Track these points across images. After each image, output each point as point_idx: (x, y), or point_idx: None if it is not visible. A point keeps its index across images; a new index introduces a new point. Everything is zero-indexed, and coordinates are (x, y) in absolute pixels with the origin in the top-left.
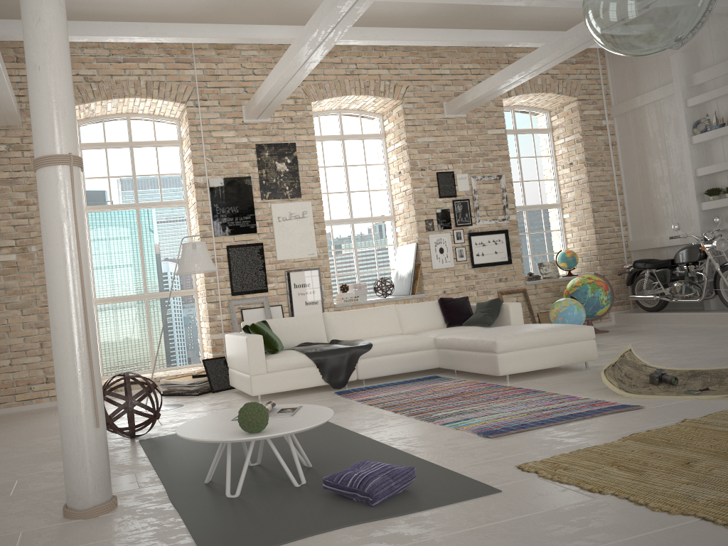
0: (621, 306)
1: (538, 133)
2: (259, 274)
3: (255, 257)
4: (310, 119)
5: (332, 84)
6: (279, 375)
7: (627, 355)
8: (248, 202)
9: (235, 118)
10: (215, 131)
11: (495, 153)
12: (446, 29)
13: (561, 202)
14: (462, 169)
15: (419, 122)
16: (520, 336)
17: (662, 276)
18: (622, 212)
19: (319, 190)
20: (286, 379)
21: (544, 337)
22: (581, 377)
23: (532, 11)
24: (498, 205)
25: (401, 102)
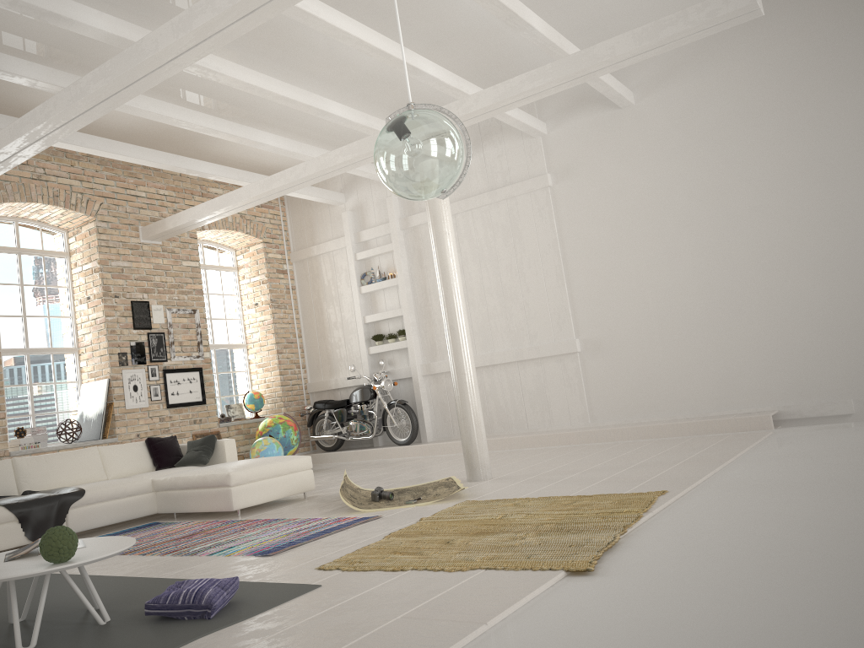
0: (303, 448)
1: (225, 270)
2: None
3: None
4: None
5: (15, 186)
6: None
7: (346, 479)
8: None
9: None
10: None
11: (190, 286)
12: (155, 150)
13: (247, 342)
14: (157, 300)
15: (114, 244)
16: (251, 468)
17: (340, 415)
18: (301, 354)
19: None
20: None
21: (272, 468)
22: (308, 504)
23: (228, 148)
24: (193, 341)
25: (94, 219)
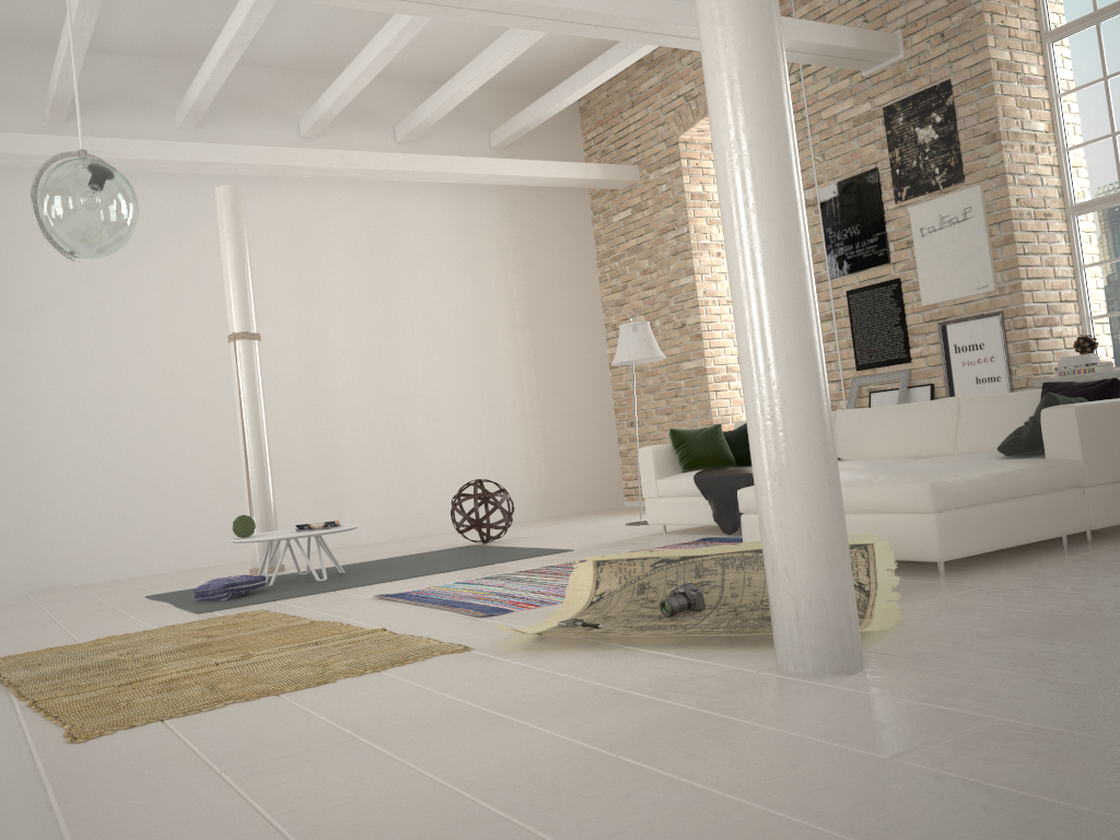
0: None
1: None
2: (893, 333)
3: (886, 305)
4: (977, 19)
5: None
6: (668, 502)
7: None
8: (872, 213)
9: (852, 75)
10: (826, 108)
11: None
12: None
13: None
14: None
15: None
16: None
17: None
18: None
19: (998, 157)
20: (675, 510)
21: None
22: None
23: None
24: None
25: None
